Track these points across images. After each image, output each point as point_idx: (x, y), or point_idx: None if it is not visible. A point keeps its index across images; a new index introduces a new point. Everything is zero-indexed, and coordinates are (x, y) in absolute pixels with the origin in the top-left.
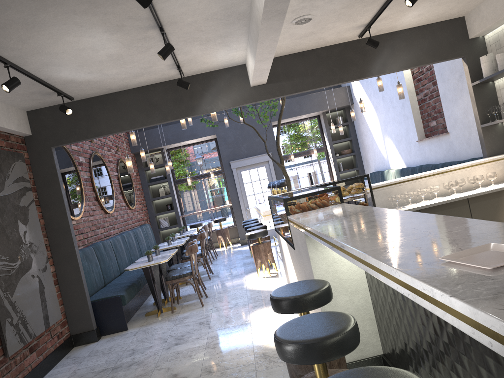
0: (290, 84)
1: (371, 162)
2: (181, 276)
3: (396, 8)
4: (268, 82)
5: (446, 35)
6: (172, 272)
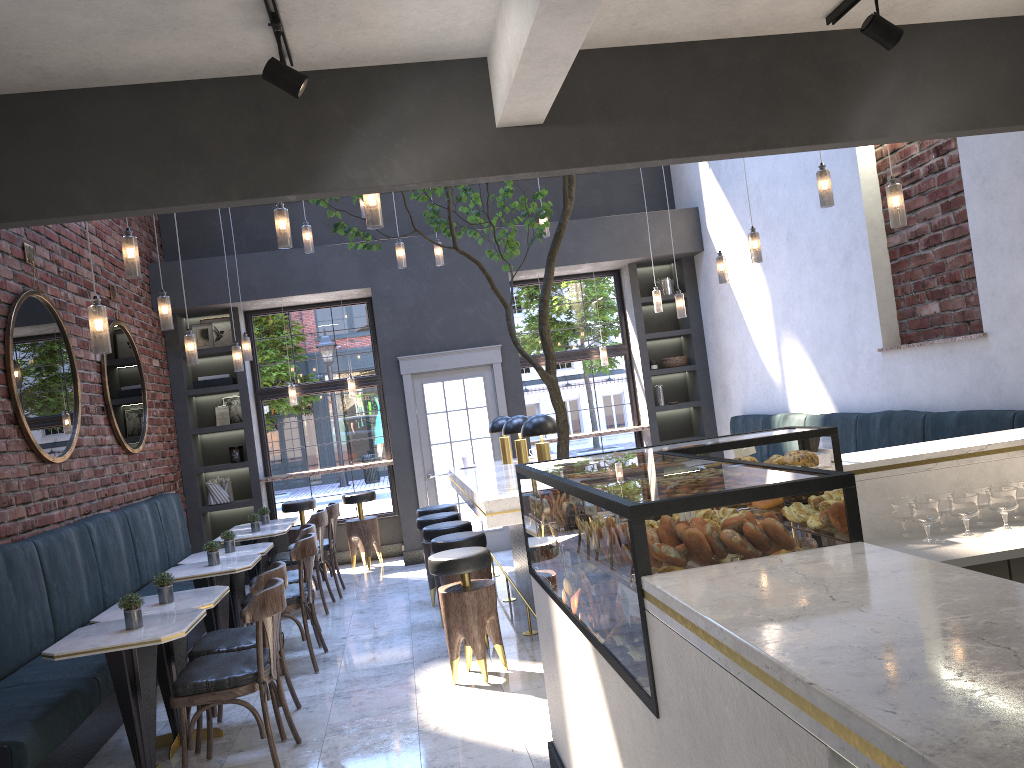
0: (613, 136)
1: (736, 392)
2: (224, 686)
3: None
4: (551, 122)
5: None
6: (198, 665)
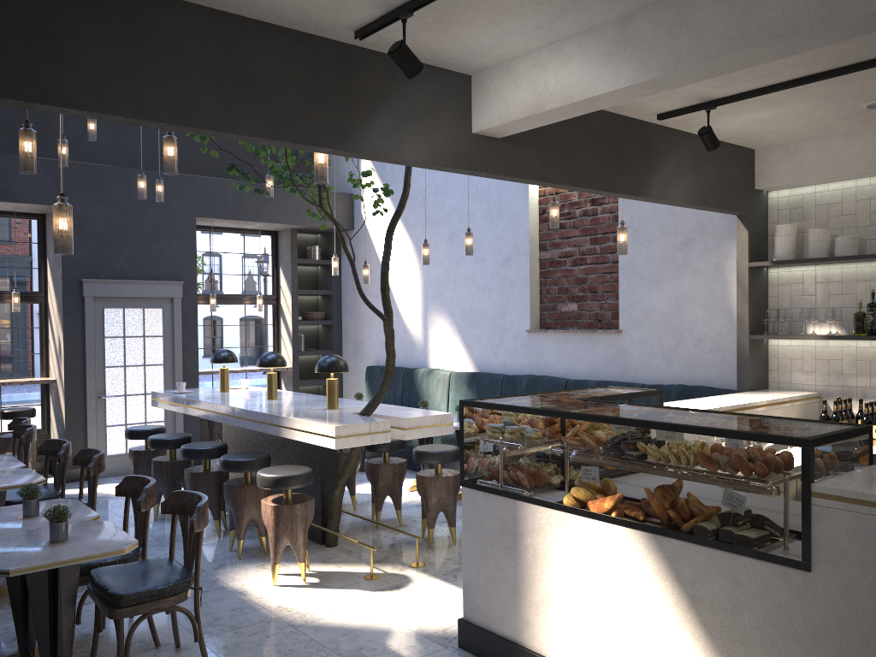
0: (537, 160)
1: (371, 347)
2: (166, 594)
3: (787, 92)
4: (504, 139)
5: (735, 171)
6: (109, 576)
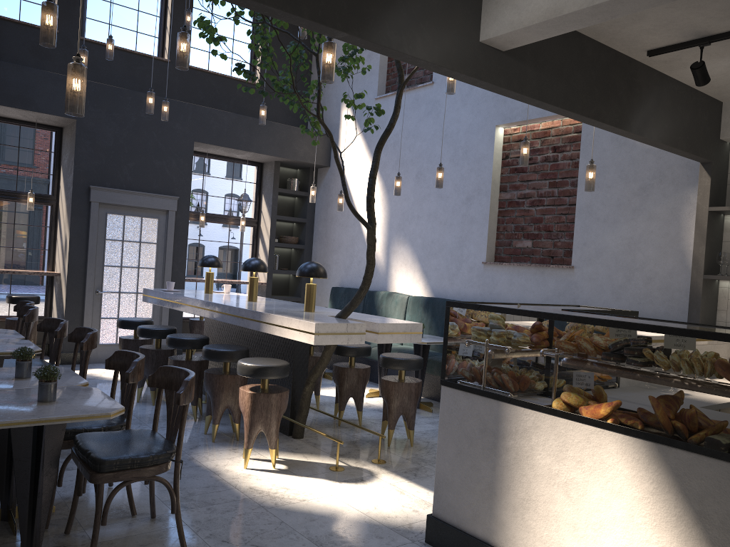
0: (535, 78)
1: (337, 270)
2: (147, 464)
3: None
4: (507, 53)
5: (704, 119)
6: (93, 442)
